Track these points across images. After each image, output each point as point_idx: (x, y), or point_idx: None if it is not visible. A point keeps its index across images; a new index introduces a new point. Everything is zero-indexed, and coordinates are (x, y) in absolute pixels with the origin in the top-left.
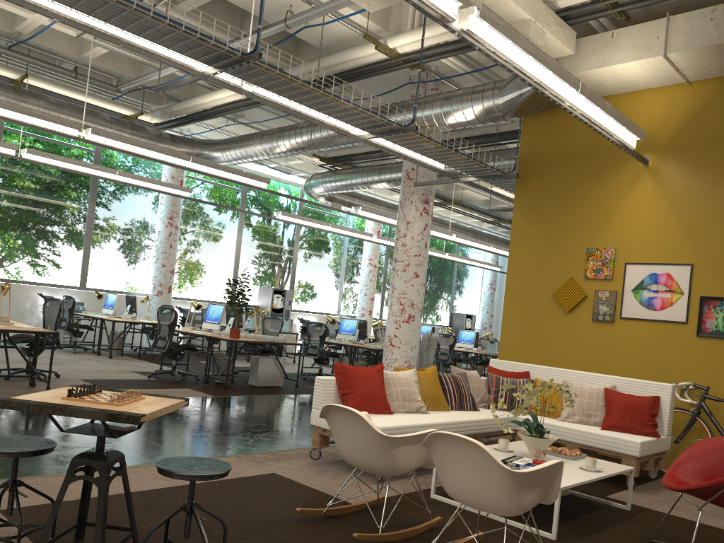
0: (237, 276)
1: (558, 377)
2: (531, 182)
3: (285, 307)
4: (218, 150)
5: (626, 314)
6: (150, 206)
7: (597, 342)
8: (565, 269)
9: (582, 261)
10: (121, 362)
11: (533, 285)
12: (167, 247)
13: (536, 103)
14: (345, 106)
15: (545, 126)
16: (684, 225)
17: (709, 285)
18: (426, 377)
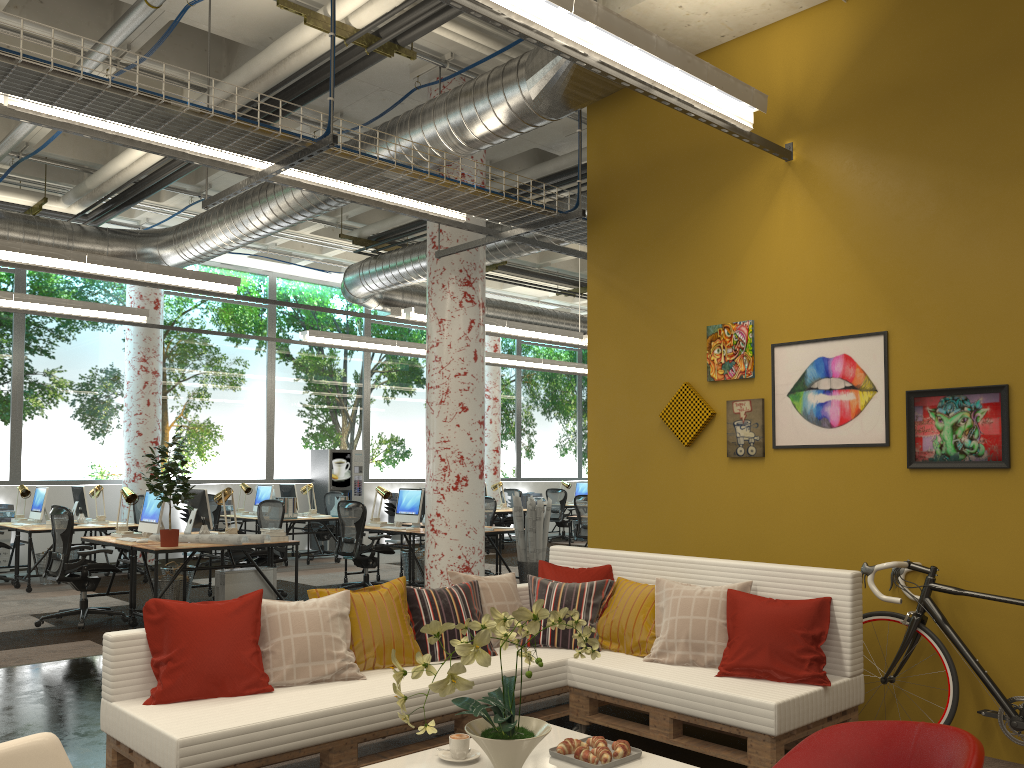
0: (274, 437)
1: (657, 573)
2: (610, 222)
3: (354, 476)
4: (170, 243)
5: (784, 440)
6: (117, 344)
7: (741, 496)
8: (676, 368)
9: (702, 352)
10: (39, 597)
11: (630, 404)
12: (142, 405)
13: (591, 79)
14: (178, 110)
15: (622, 121)
16: (865, 261)
17: (920, 368)
18: (372, 603)
